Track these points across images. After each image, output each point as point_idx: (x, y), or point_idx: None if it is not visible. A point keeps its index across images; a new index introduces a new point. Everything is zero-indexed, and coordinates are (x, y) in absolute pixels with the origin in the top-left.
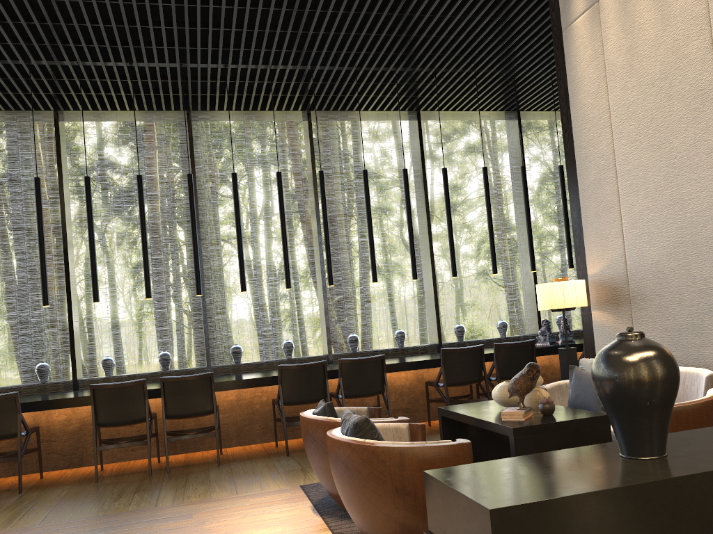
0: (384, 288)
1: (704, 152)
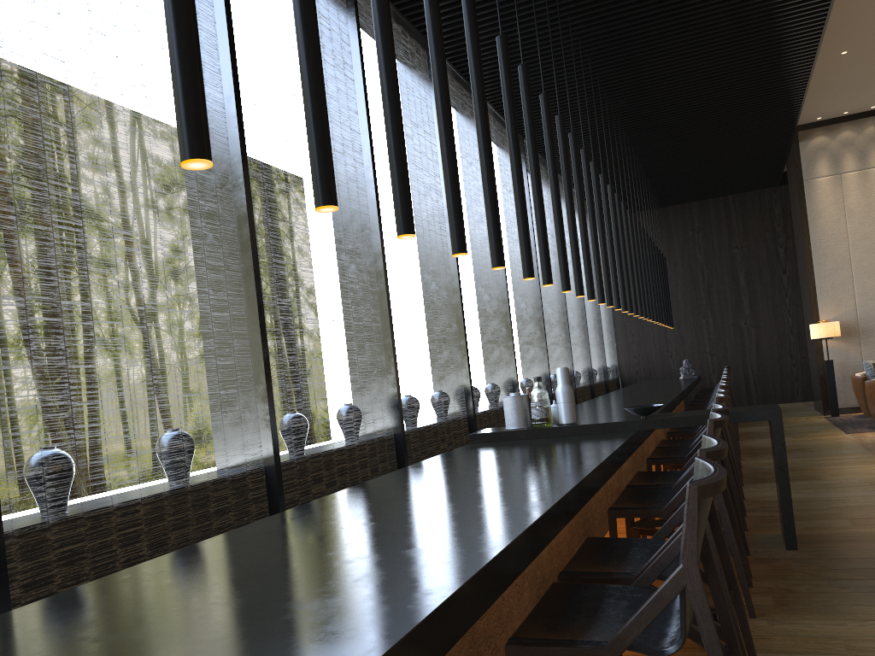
0: (111, 368)
1: None
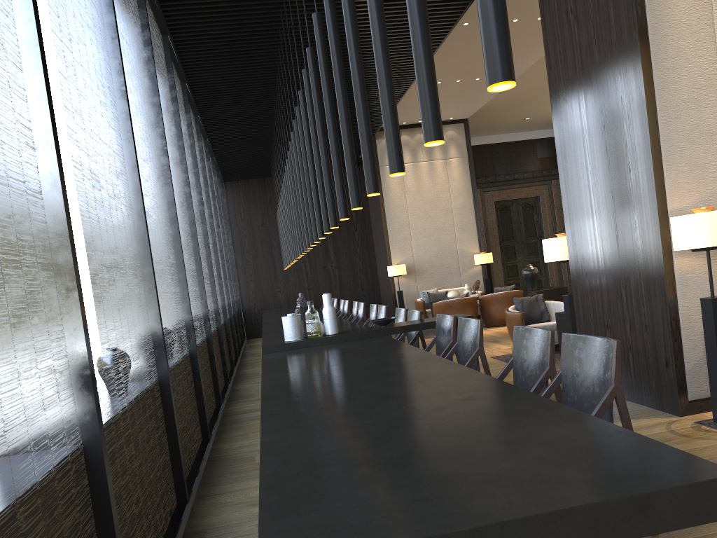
0: None
1: (448, 226)
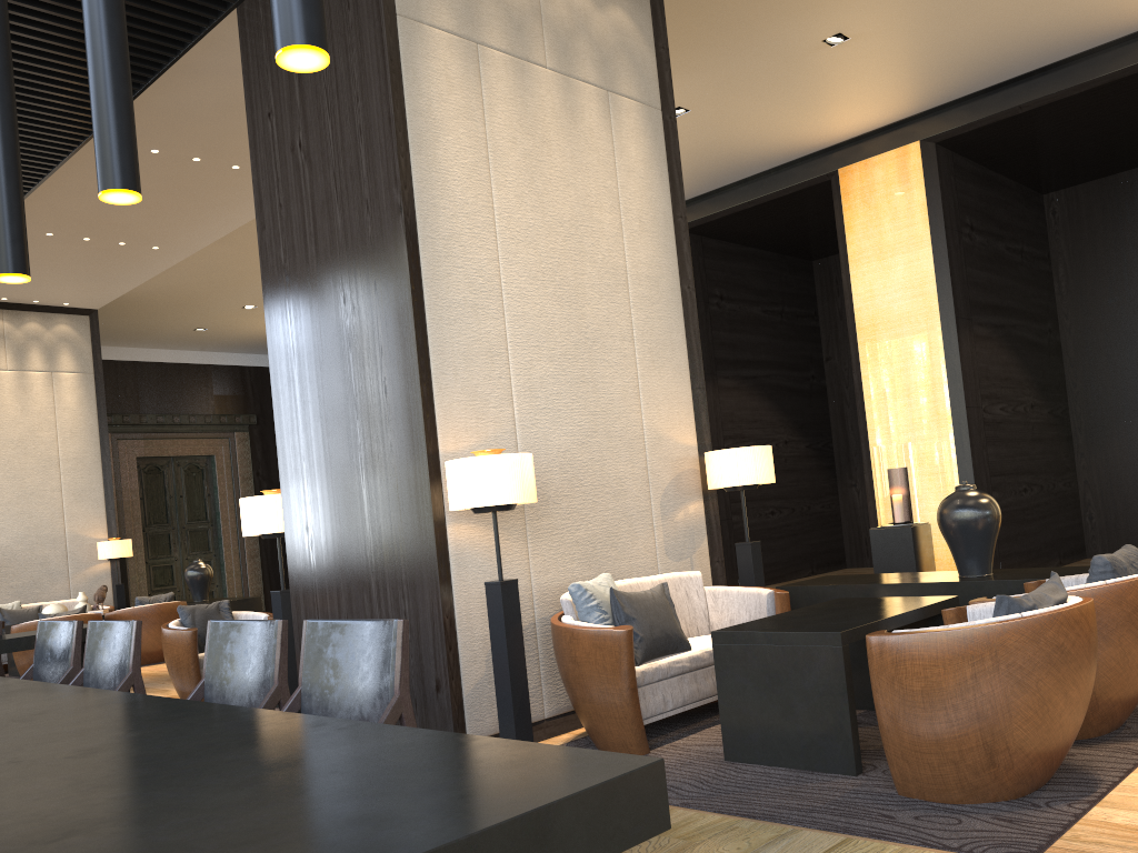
0: None
1: (50, 489)
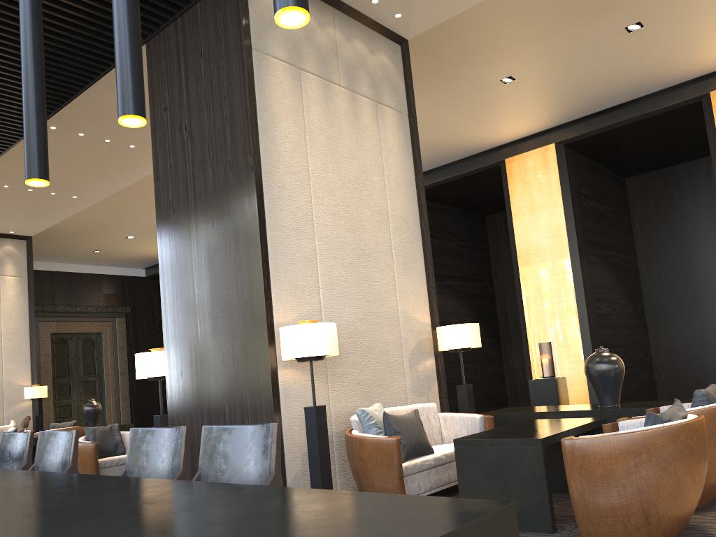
0: None
1: None
